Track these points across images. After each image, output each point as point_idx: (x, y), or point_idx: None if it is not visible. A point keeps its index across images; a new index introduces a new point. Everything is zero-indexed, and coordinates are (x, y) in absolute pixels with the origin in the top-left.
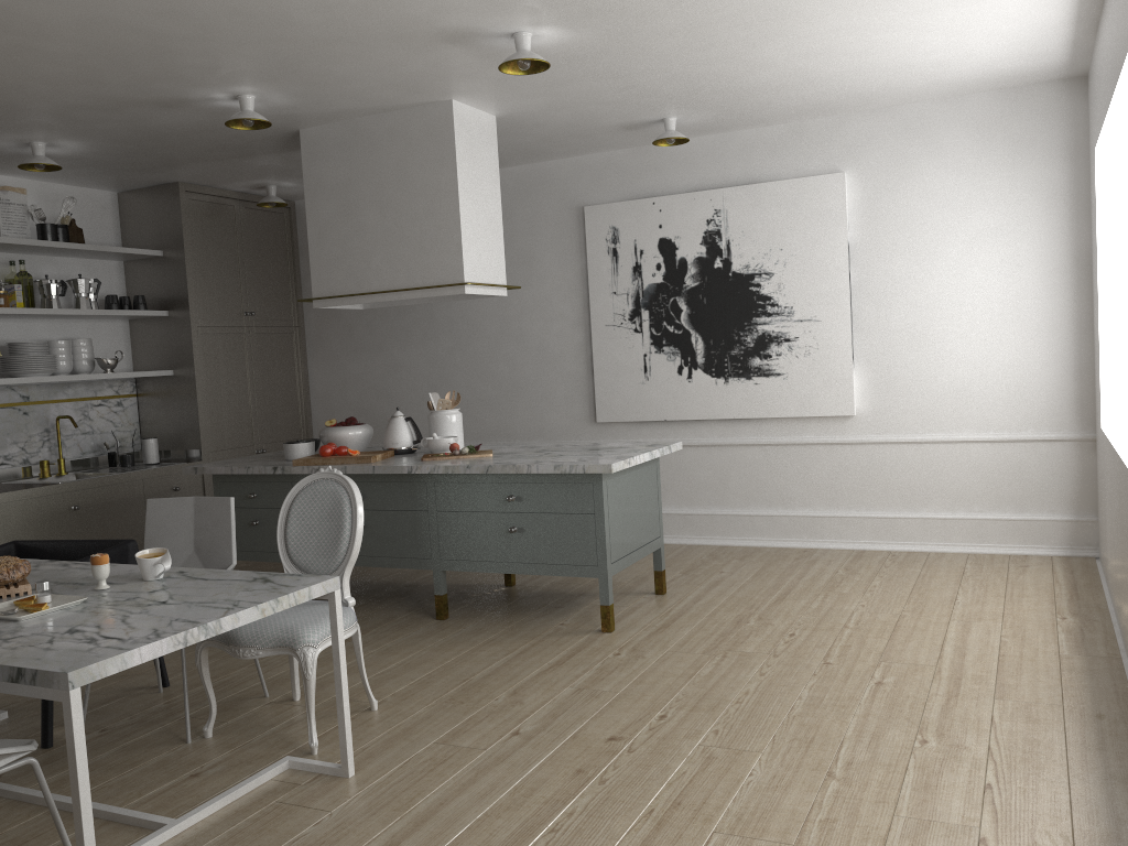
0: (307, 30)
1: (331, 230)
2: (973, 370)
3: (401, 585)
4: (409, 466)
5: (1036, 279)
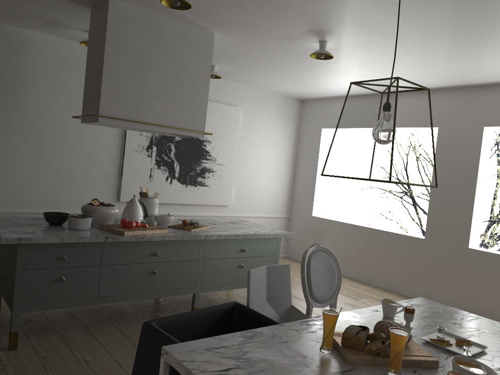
0: (318, 5)
1: (123, 74)
2: (264, 191)
3: (97, 308)
4: (205, 235)
5: (283, 162)
